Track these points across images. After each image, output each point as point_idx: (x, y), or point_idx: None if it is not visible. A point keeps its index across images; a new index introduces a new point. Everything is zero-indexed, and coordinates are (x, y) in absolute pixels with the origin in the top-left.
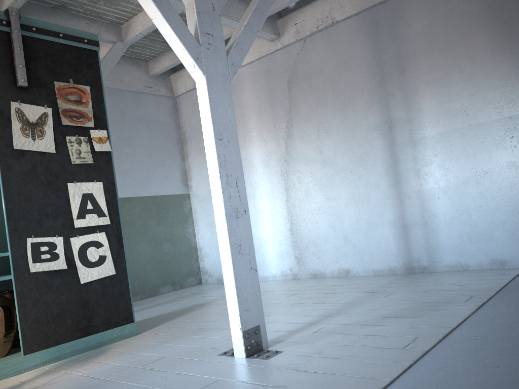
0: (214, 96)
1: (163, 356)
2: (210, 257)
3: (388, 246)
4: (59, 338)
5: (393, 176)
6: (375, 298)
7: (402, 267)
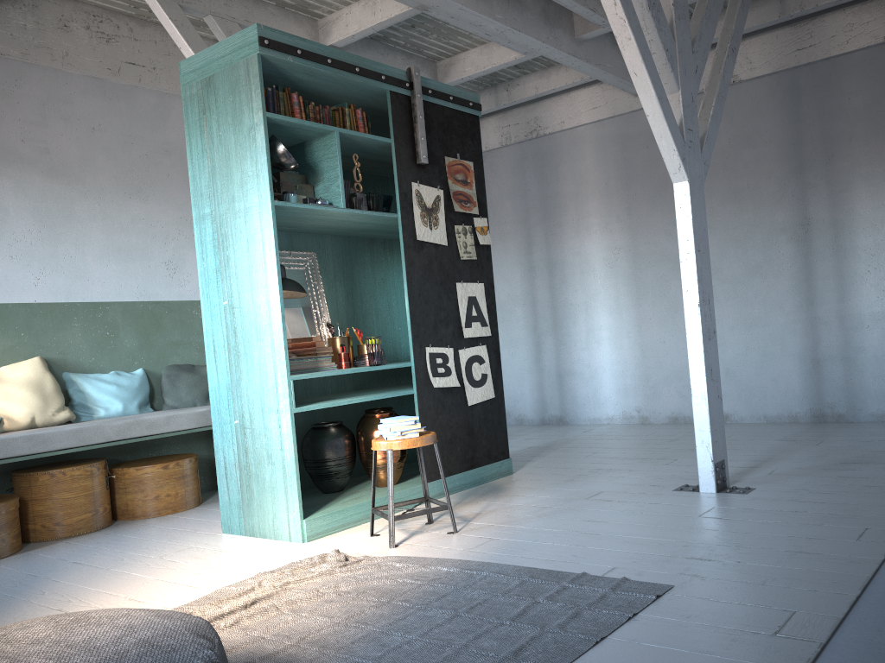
0: (694, 202)
1: (598, 491)
2: (507, 387)
3: (790, 386)
4: (451, 467)
5: (804, 294)
6: (805, 446)
7: (807, 413)
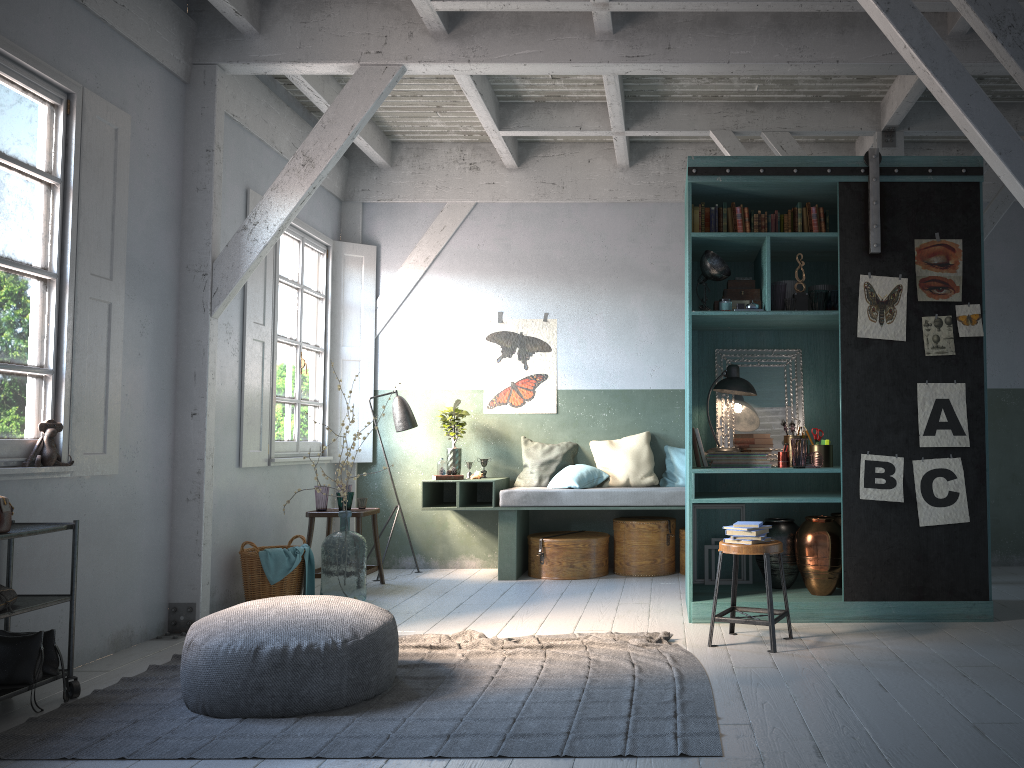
0: None
1: (993, 664)
2: None
3: None
4: (885, 592)
5: None
6: None
7: None
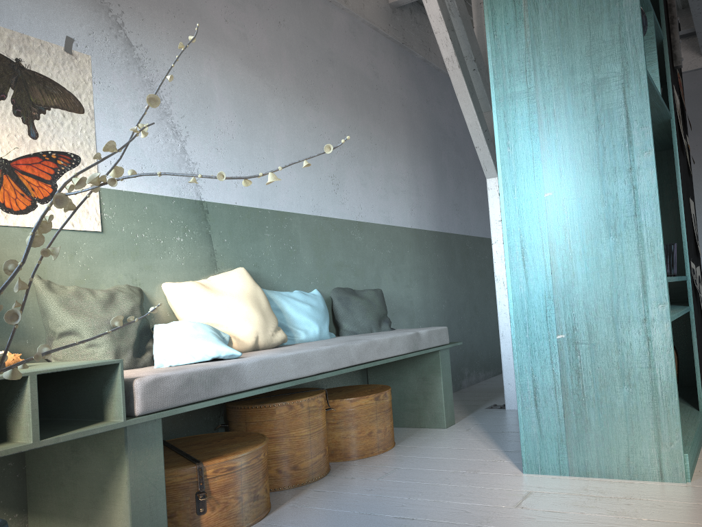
0: None
1: None
2: None
3: None
4: None
5: None
6: None
7: None
